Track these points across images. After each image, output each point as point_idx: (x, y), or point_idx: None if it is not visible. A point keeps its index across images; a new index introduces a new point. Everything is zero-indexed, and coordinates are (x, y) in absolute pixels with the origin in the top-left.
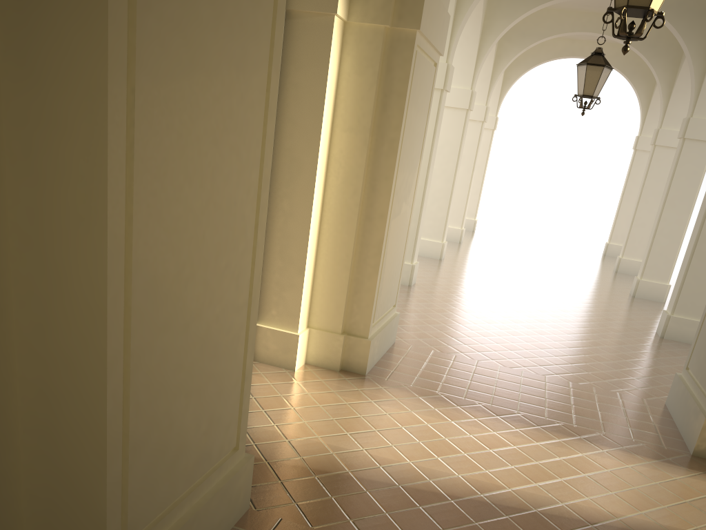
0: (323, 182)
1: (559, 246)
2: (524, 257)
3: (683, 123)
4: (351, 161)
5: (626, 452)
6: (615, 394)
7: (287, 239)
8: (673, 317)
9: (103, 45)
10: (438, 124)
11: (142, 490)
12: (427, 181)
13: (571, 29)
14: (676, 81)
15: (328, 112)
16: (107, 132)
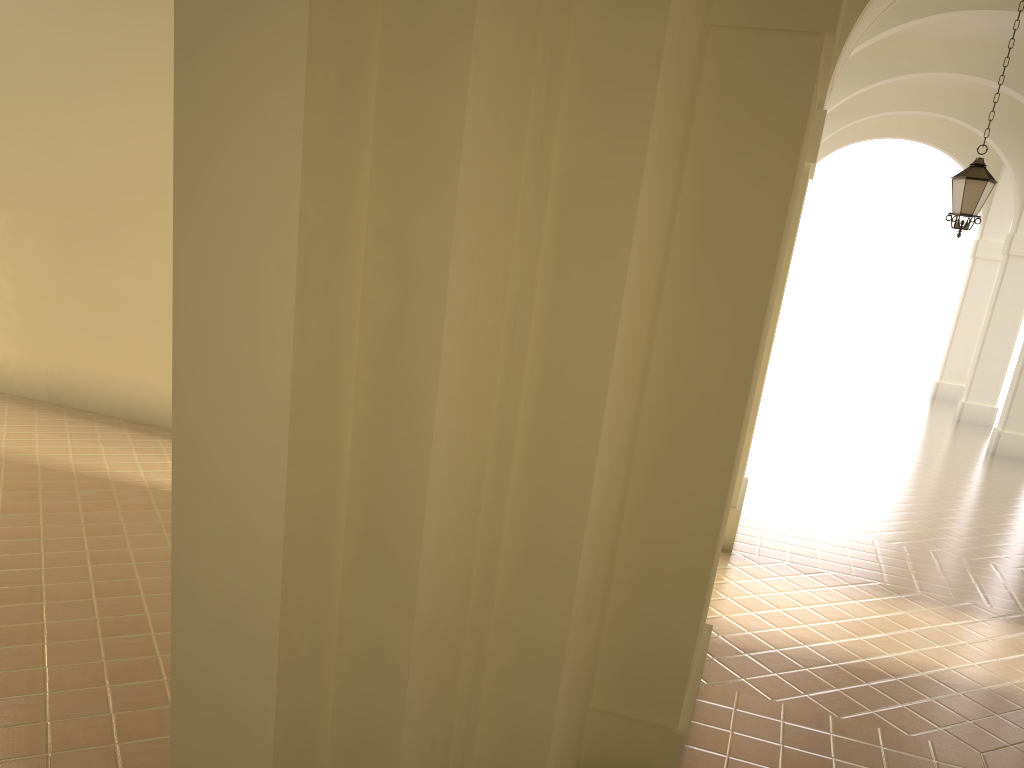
0: None
1: (871, 387)
2: (834, 403)
3: None
4: None
5: None
6: (1019, 572)
7: None
8: None
9: (770, 269)
10: None
11: (697, 641)
12: None
13: (895, 107)
14: None
15: None
16: (760, 334)
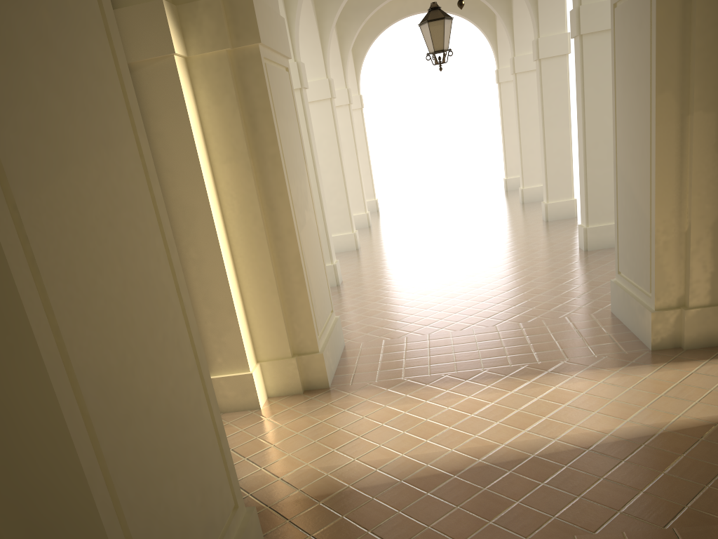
0: (221, 218)
1: (462, 197)
2: (434, 219)
3: (533, 45)
4: (242, 189)
5: (593, 370)
6: (564, 319)
7: (207, 286)
8: (590, 228)
9: None
10: (308, 123)
11: None
12: (318, 180)
13: None
14: (512, 7)
15: (201, 150)
16: (5, 257)
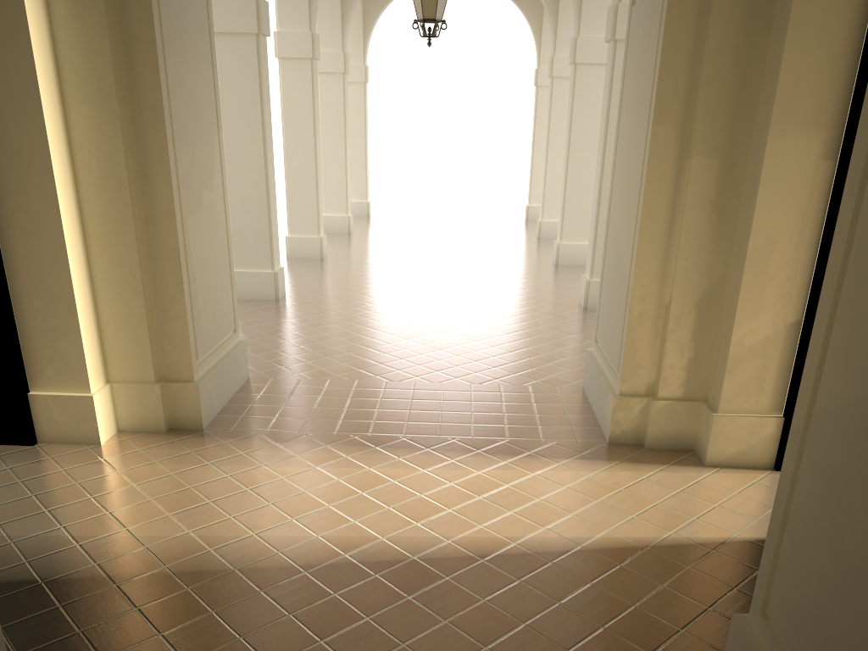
0: (72, 180)
1: (474, 218)
2: (429, 239)
3: (571, 44)
4: (104, 145)
5: (532, 457)
6: (525, 388)
7: (39, 268)
8: (593, 282)
9: None
10: (263, 81)
11: None
12: (267, 159)
13: None
14: None
15: (47, 78)
16: None
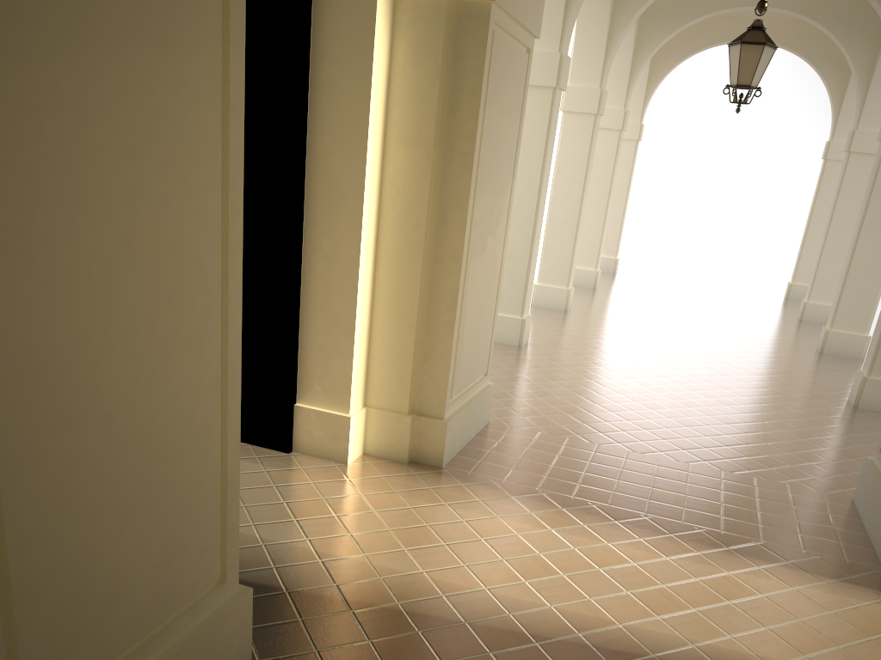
0: (376, 213)
1: (727, 289)
2: (678, 305)
3: None
4: (412, 184)
5: (791, 568)
6: (783, 486)
7: (330, 291)
8: (871, 380)
9: None
10: (550, 134)
11: (47, 652)
12: (538, 209)
13: (735, 3)
14: (876, 65)
15: (377, 118)
16: None
